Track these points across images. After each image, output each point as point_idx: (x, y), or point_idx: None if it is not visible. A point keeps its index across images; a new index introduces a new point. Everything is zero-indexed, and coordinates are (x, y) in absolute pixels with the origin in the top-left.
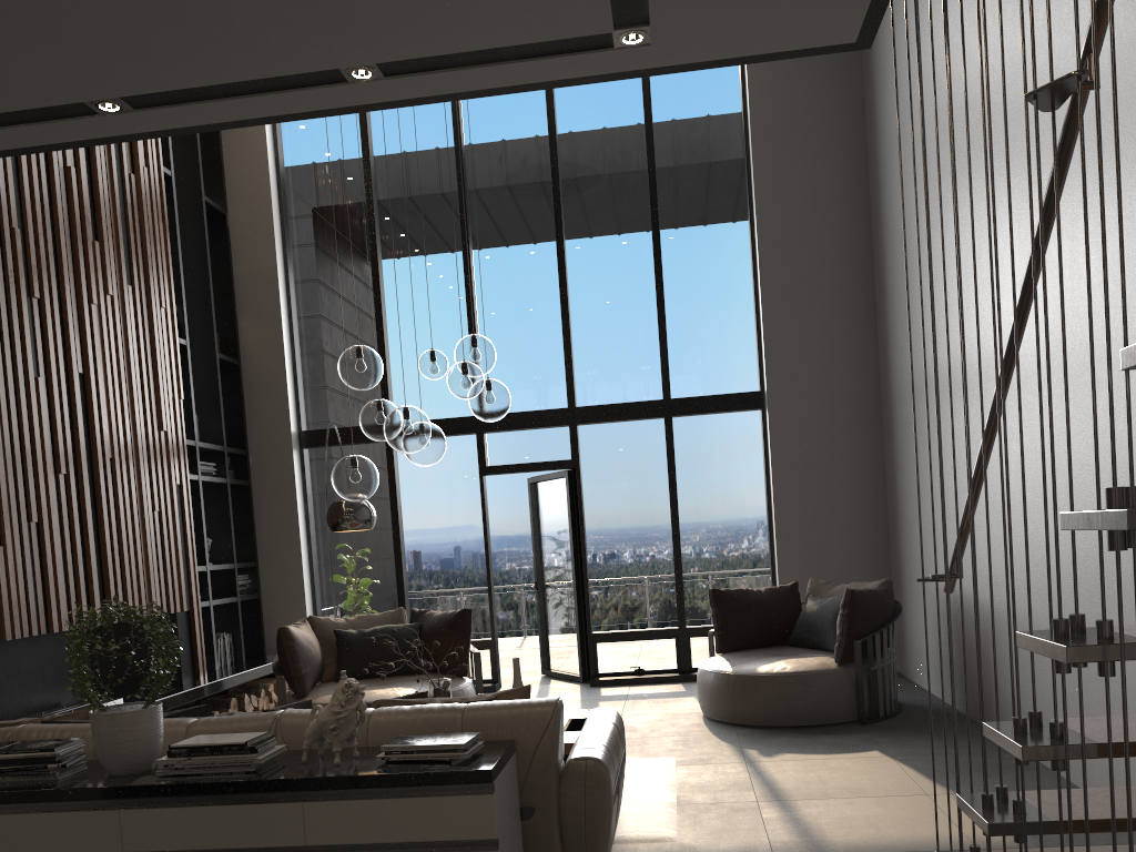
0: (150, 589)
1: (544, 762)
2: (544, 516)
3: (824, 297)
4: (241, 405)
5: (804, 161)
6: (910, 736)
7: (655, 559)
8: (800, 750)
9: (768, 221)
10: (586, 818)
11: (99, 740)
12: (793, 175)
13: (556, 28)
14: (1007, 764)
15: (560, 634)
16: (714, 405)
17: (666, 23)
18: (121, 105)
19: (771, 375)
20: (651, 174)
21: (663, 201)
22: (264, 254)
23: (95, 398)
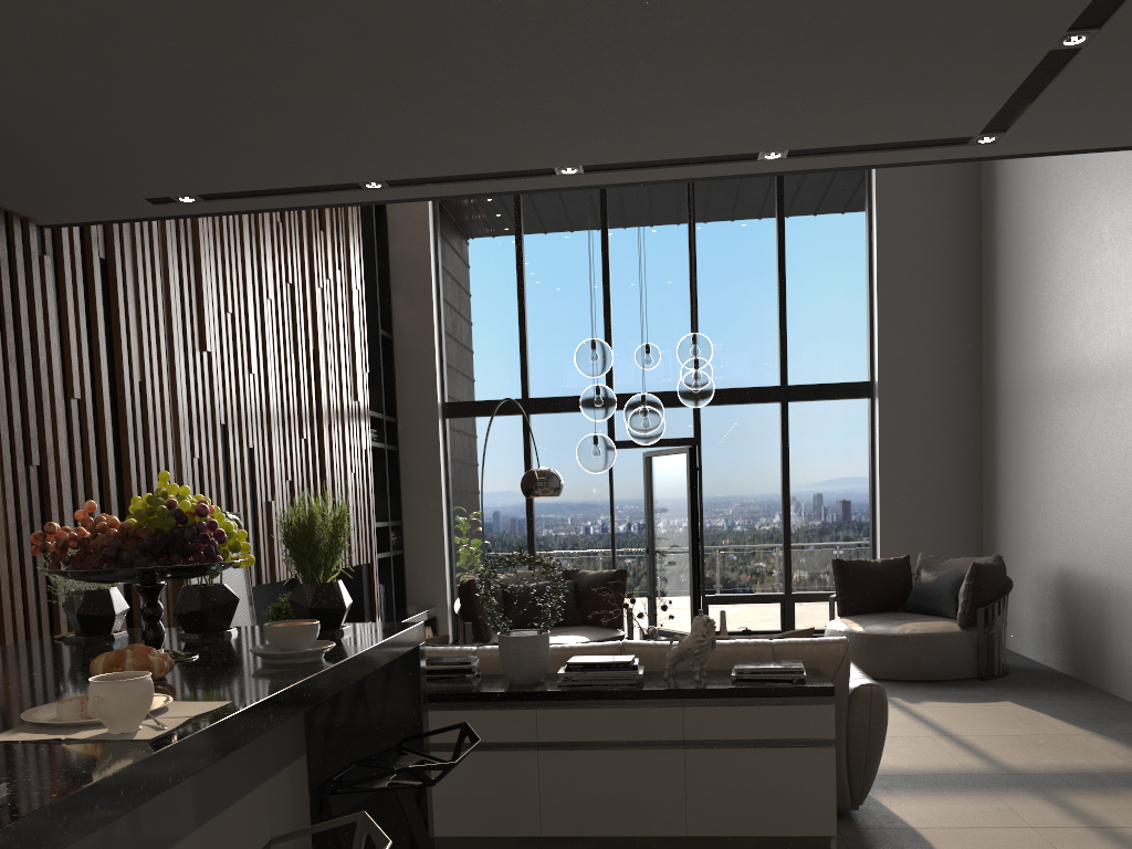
0: (349, 542)
1: (840, 686)
2: (658, 488)
3: (935, 299)
4: (392, 377)
5: (923, 173)
6: (1030, 690)
7: (765, 531)
8: (939, 699)
9: (887, 226)
10: (869, 730)
11: (510, 656)
12: (912, 186)
13: (938, 133)
14: (1129, 714)
15: (670, 595)
16: (827, 392)
17: (1018, 132)
18: (578, 170)
19: (883, 367)
20: (779, 179)
21: (788, 203)
22: (419, 238)
23: (322, 372)
